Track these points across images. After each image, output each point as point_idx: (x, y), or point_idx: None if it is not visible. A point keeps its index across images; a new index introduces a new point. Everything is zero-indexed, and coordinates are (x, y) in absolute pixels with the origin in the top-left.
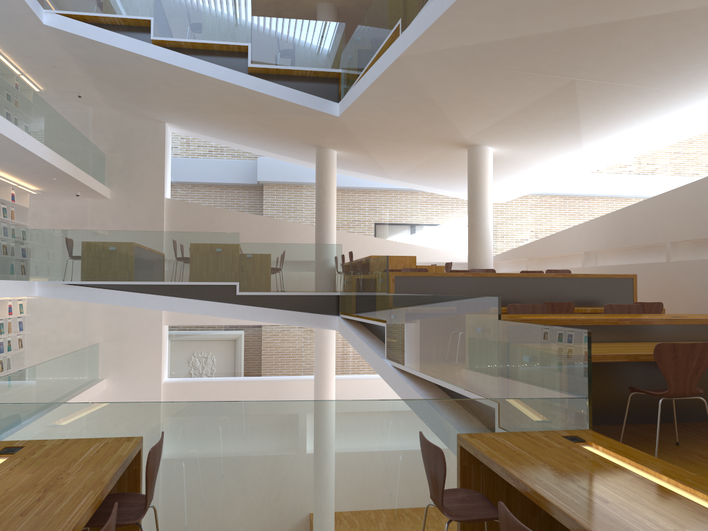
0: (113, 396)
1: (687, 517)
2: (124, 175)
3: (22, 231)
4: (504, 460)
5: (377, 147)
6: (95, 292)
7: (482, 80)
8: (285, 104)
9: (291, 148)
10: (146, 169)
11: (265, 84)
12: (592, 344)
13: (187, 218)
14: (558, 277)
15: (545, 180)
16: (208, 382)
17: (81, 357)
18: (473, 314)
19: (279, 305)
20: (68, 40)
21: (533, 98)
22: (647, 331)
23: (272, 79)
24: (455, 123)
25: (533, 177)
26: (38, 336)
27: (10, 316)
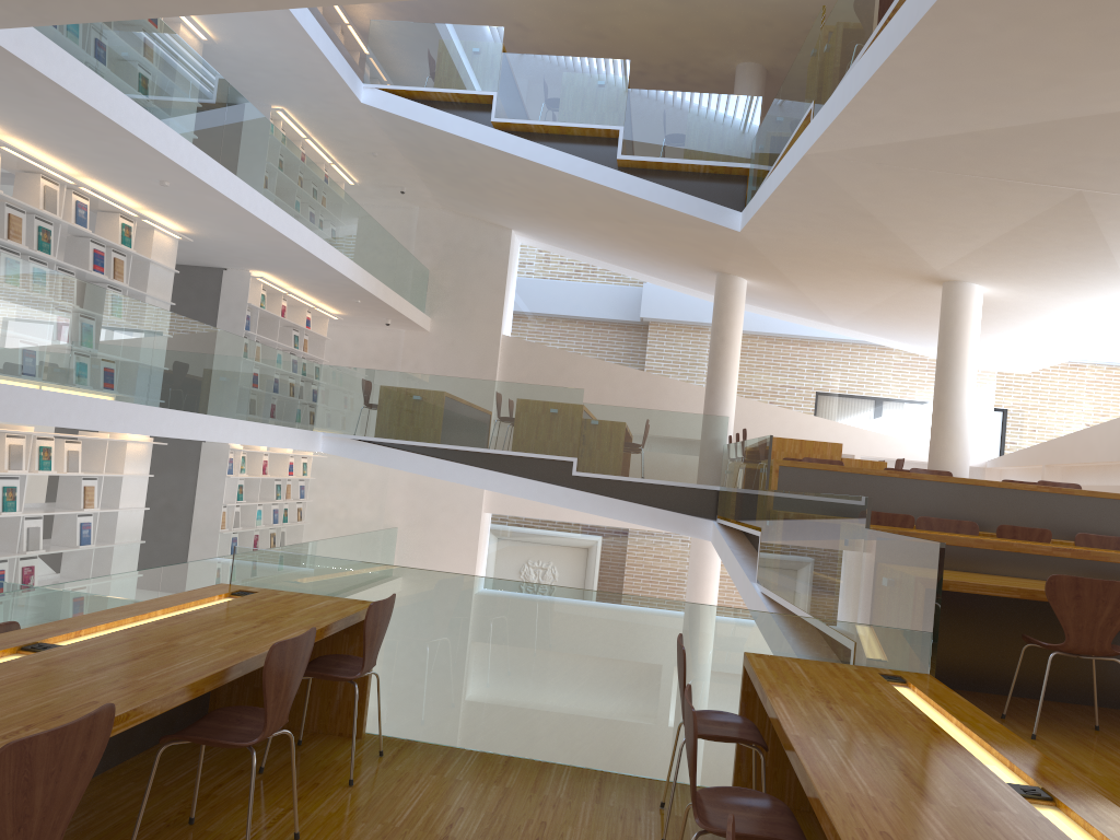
0: None
1: (918, 743)
2: (450, 300)
3: (310, 366)
4: (769, 677)
5: (804, 277)
6: (389, 453)
7: (935, 189)
8: (665, 212)
9: (682, 272)
10: (481, 293)
11: (638, 184)
12: (999, 577)
13: (529, 365)
14: (1041, 491)
15: (1082, 342)
16: None
17: (371, 542)
18: (844, 520)
19: (631, 497)
20: (389, 122)
21: (1024, 216)
22: (1100, 571)
23: (650, 176)
24: (914, 247)
25: (1062, 335)
26: (323, 509)
27: (289, 476)
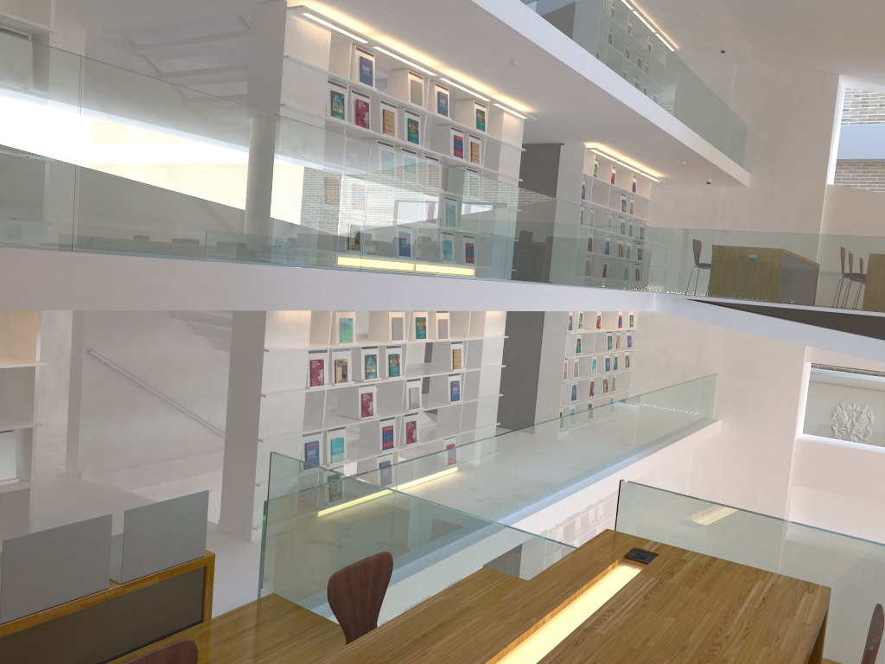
0: (728, 443)
1: None
2: (770, 154)
3: (644, 230)
4: None
5: None
6: (724, 312)
7: None
8: None
9: None
10: (803, 143)
11: None
12: None
13: (857, 214)
14: None
15: None
16: (863, 451)
17: (694, 389)
18: None
19: None
20: None
21: None
22: None
23: None
24: None
25: None
26: (645, 354)
27: (618, 329)
